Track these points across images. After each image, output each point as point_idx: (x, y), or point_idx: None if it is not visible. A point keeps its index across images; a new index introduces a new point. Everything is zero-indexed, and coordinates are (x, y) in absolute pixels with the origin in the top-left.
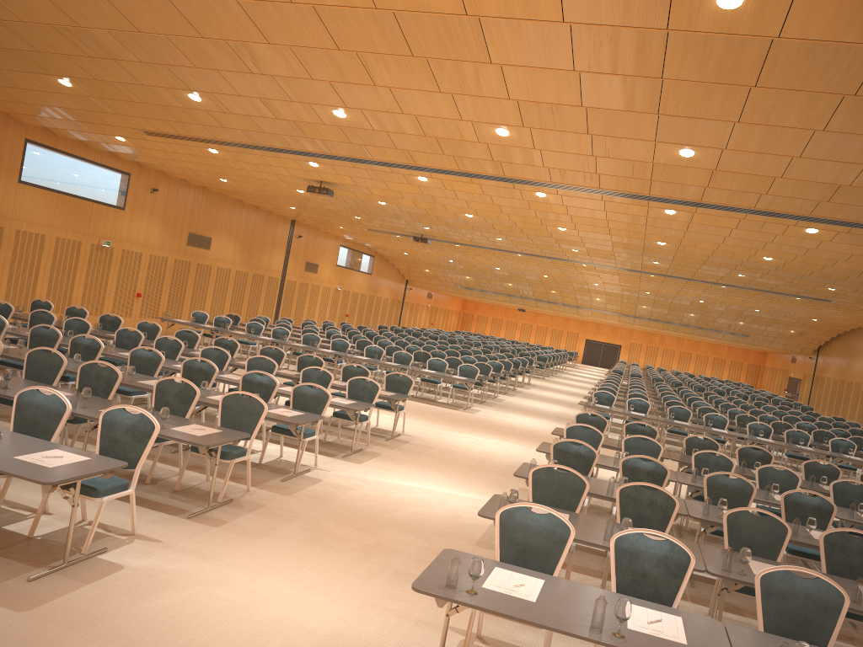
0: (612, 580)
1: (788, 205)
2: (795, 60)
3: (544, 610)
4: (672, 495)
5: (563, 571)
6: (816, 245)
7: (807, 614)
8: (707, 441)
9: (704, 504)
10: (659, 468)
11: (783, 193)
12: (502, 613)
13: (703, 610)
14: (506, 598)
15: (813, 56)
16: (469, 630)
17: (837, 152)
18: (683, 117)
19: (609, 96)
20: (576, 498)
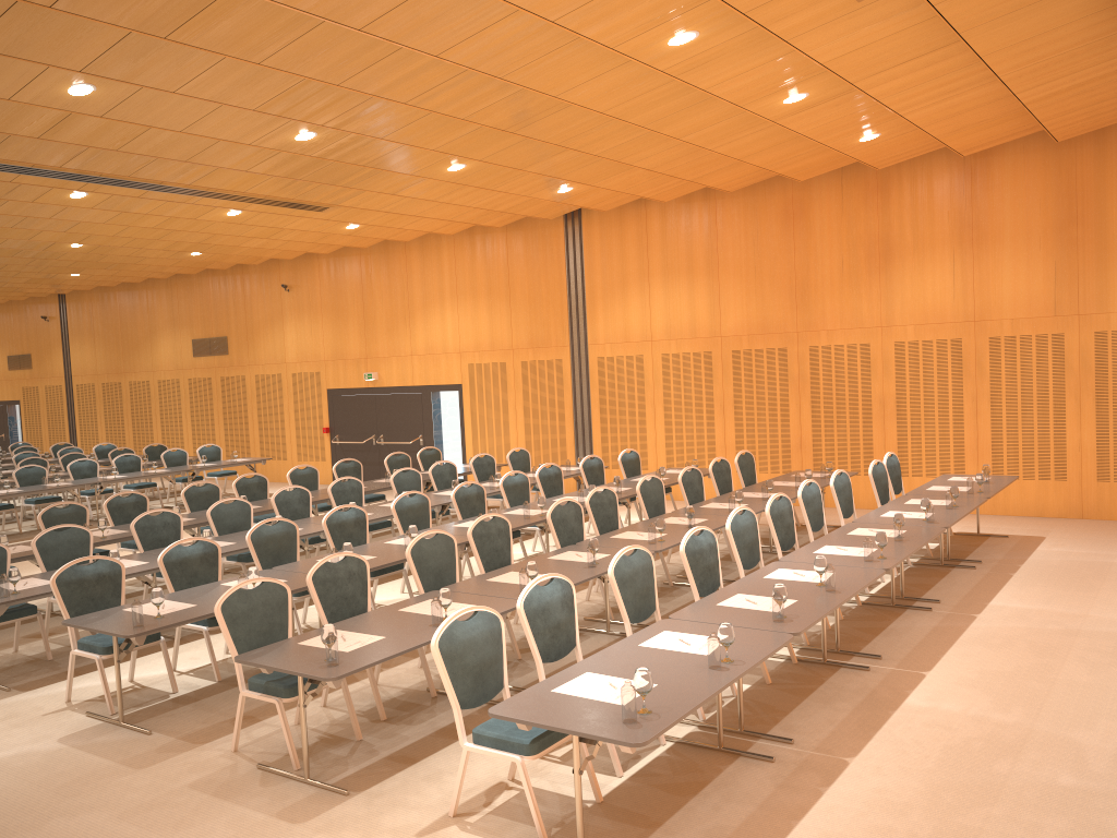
0: (535, 649)
1: (112, 164)
2: (429, 10)
3: (679, 683)
4: (360, 556)
5: (271, 722)
6: (54, 214)
7: (647, 584)
8: (71, 507)
9: (294, 563)
10: (209, 547)
11: (140, 150)
12: (699, 703)
13: (409, 667)
14: (653, 697)
15: (447, 10)
16: (531, 790)
17: (298, 108)
18: (197, 48)
19: (117, 1)
20: (285, 612)
